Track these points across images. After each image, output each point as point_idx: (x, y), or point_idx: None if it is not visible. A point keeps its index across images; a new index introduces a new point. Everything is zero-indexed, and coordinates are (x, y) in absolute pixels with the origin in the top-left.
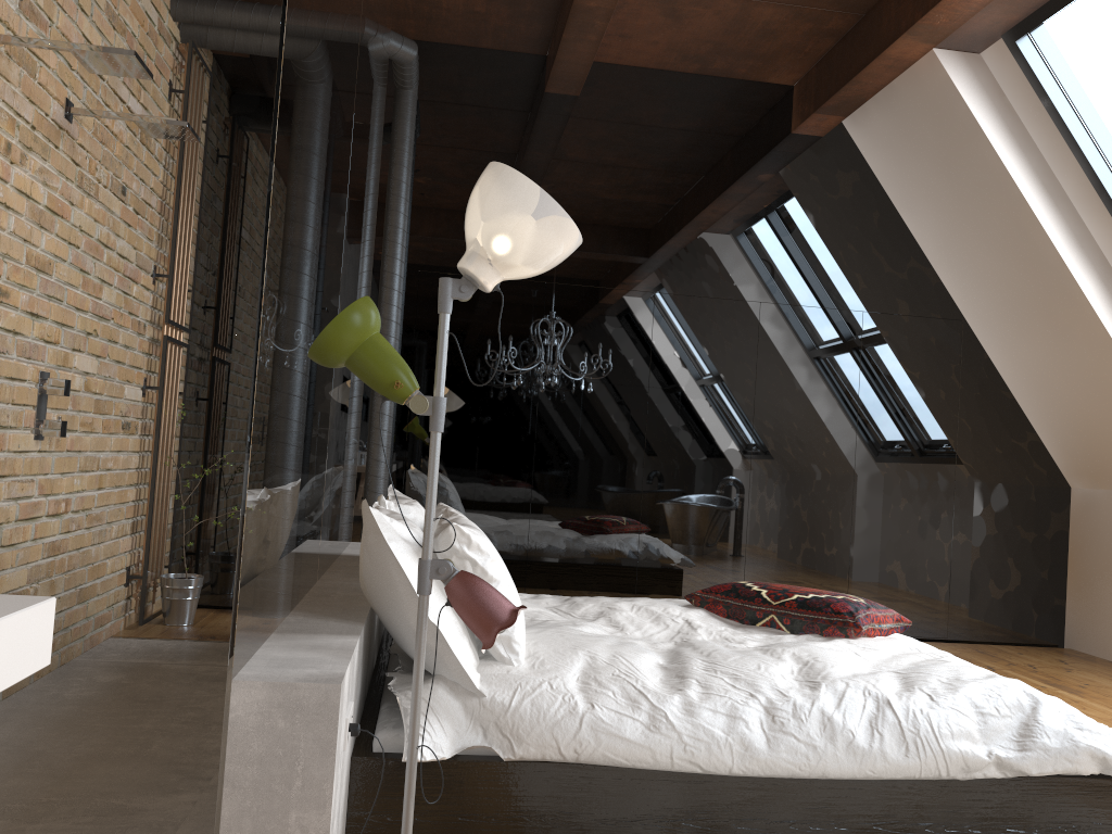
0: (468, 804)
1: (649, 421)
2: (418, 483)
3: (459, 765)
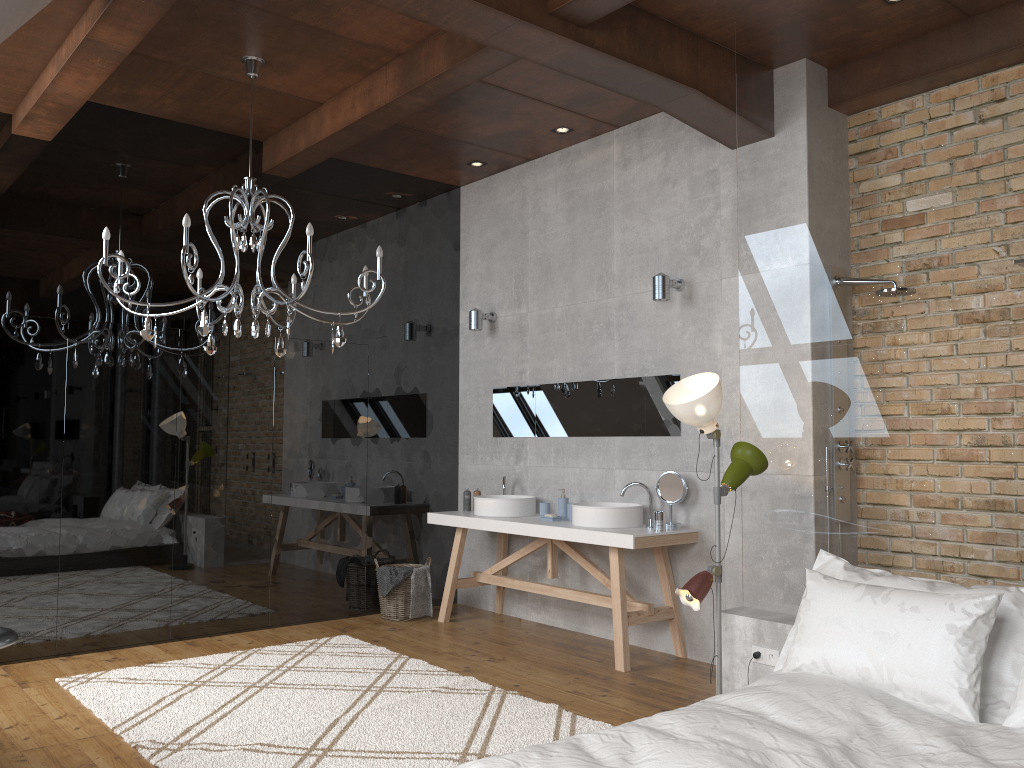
0: None
1: None
2: None
3: None
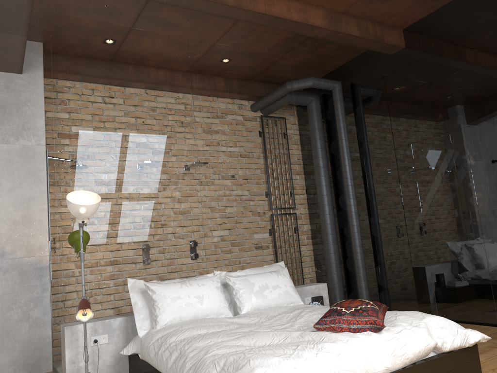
0: (139, 371)
1: (478, 201)
2: (382, 252)
3: (137, 358)
